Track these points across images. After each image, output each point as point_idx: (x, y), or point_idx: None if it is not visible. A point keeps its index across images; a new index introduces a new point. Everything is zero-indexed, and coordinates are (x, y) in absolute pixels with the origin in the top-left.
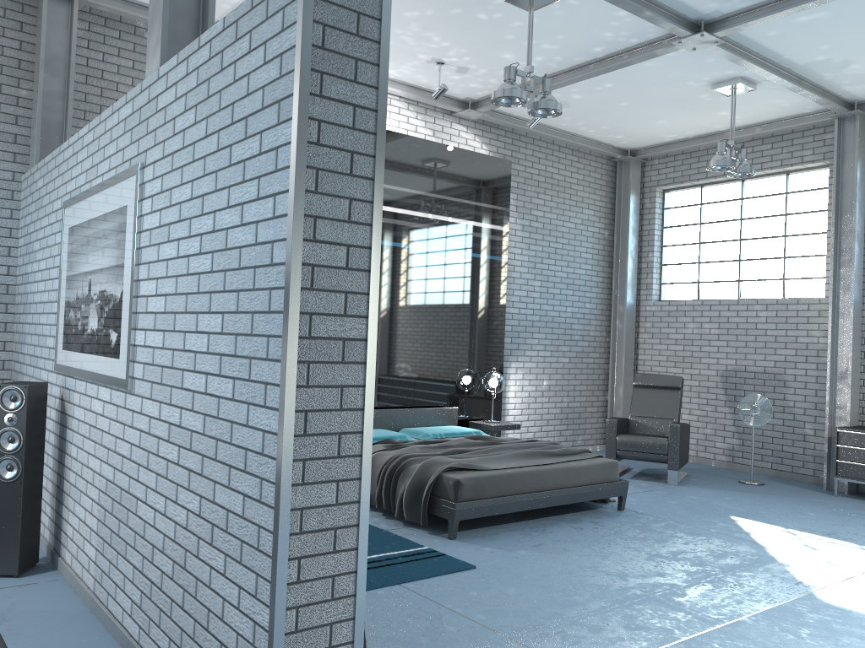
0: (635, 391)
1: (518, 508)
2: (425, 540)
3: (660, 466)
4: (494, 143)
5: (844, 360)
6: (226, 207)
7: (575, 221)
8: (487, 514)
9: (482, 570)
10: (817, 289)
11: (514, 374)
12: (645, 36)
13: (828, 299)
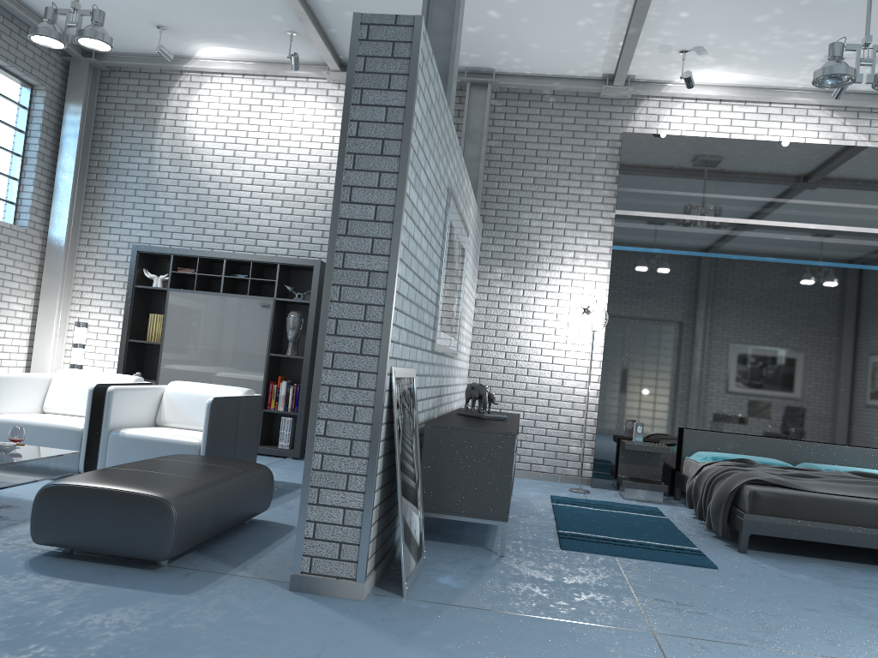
0: None
1: (842, 540)
2: (710, 547)
3: None
4: None
5: None
6: None
7: None
8: (792, 536)
9: (720, 572)
10: None
11: None
12: None
13: None
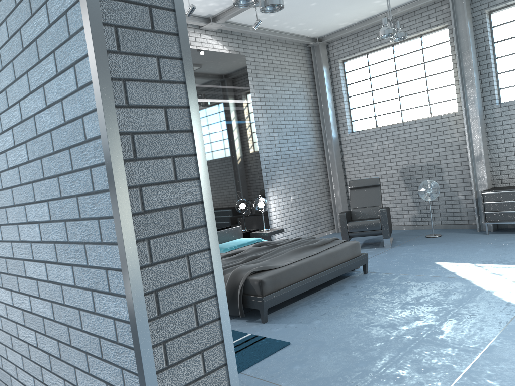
0: (351, 192)
1: (304, 289)
2: (246, 328)
3: (373, 236)
4: (231, 45)
5: (478, 148)
6: (28, 93)
7: (292, 90)
8: (285, 299)
9: (296, 345)
10: (451, 107)
11: (272, 196)
12: None
13: (460, 111)
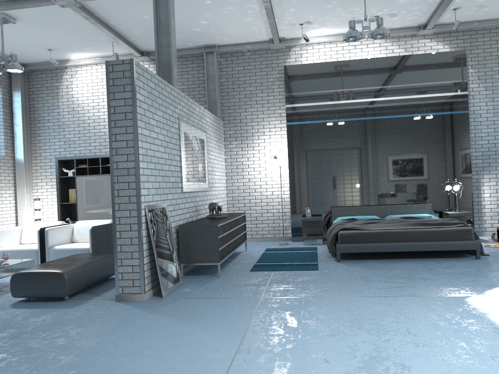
0: None
1: (381, 250)
2: (325, 261)
3: None
4: (454, 42)
5: None
6: None
7: None
8: (359, 251)
9: (318, 271)
10: None
11: (488, 182)
12: None
13: None
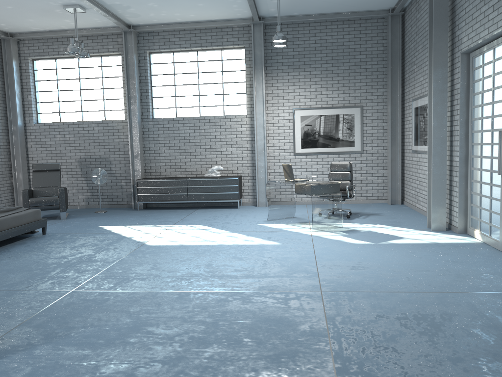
0: (34, 174)
1: None
2: None
3: (52, 213)
4: None
5: (136, 148)
6: None
7: None
8: None
9: None
10: (120, 115)
11: None
12: None
13: (126, 120)
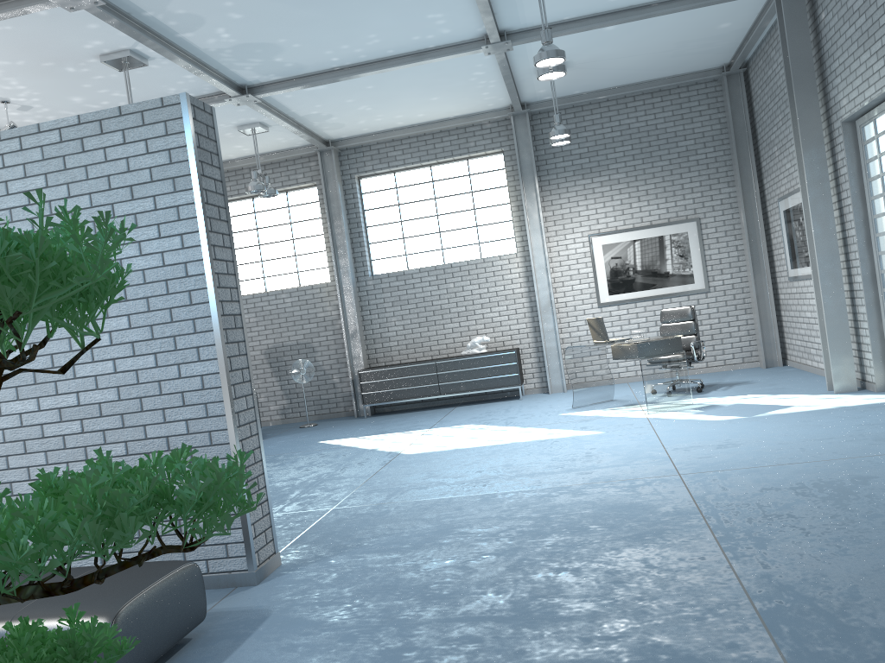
0: None
1: None
2: None
3: None
4: None
5: (352, 324)
6: None
7: None
8: None
9: None
10: (322, 277)
11: None
12: (201, 92)
13: (333, 282)
